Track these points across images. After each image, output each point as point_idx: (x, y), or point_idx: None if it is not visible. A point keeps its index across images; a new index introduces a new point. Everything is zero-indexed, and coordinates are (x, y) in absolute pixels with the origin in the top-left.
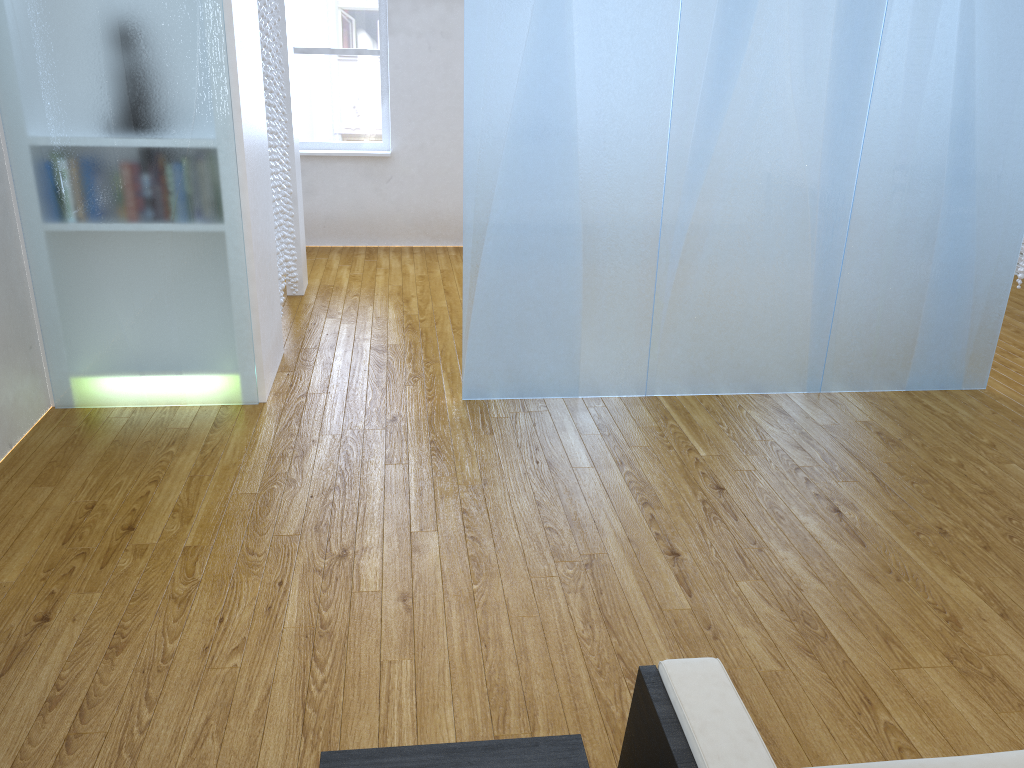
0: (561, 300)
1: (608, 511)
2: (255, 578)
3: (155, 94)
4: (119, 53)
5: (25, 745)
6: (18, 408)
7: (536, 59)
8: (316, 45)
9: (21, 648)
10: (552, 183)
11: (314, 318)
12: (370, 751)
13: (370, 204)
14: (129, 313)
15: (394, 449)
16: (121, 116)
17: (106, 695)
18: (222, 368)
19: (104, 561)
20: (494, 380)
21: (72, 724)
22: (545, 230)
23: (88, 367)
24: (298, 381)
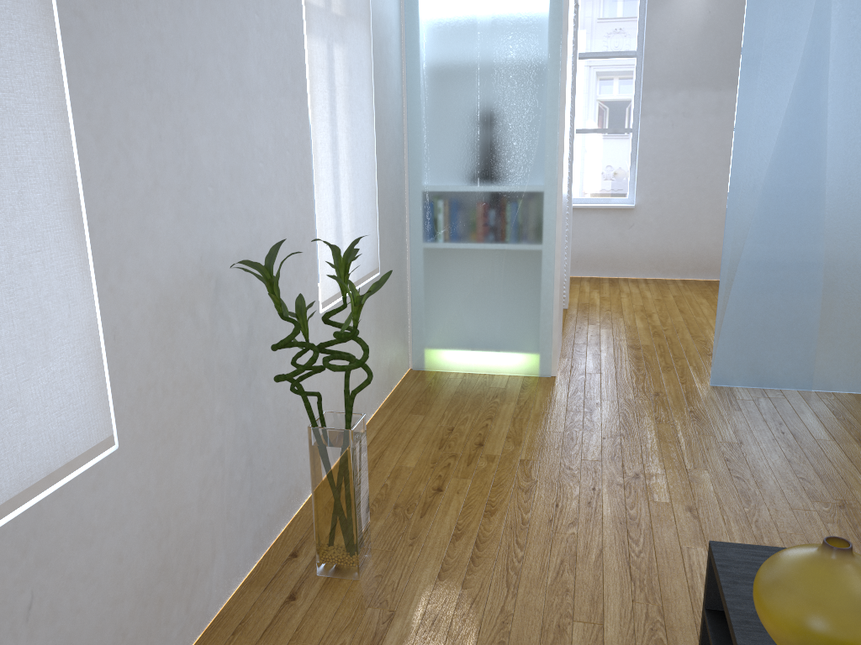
0: (801, 309)
1: (853, 472)
2: (574, 484)
3: (507, 156)
4: (487, 129)
5: (446, 557)
6: (396, 365)
7: (794, 121)
8: (583, 127)
9: (429, 504)
10: (800, 216)
11: (579, 324)
12: (744, 545)
13: (614, 245)
14: (469, 305)
15: (661, 414)
16: (483, 171)
17: (490, 537)
18: (528, 348)
19: (468, 462)
20: (738, 371)
21: (472, 550)
22: (791, 253)
23: (437, 342)
24: (576, 364)
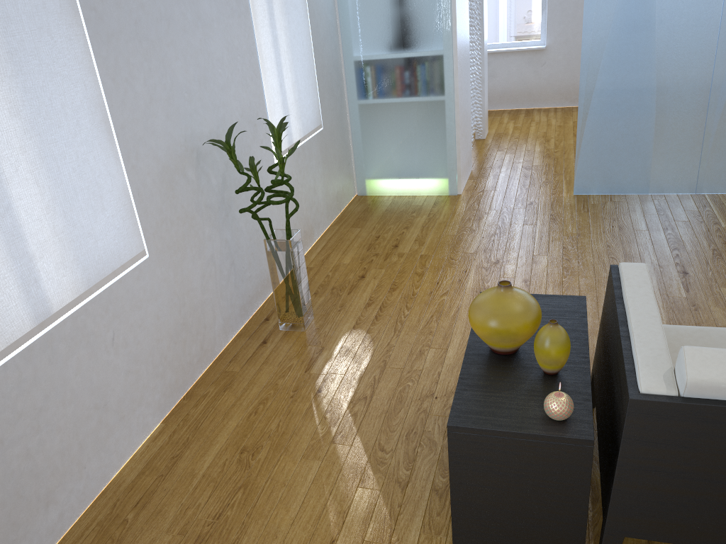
0: (639, 133)
1: (650, 251)
2: (453, 269)
3: (414, 29)
4: (398, 9)
5: (360, 316)
6: (343, 193)
7: None
8: None
9: (354, 286)
10: (637, 60)
11: (490, 151)
12: None
13: (530, 81)
14: (395, 145)
15: (529, 218)
16: (397, 42)
17: (389, 304)
18: (439, 175)
19: (385, 258)
20: (593, 183)
21: (377, 312)
22: (631, 90)
23: (374, 174)
24: (479, 184)
